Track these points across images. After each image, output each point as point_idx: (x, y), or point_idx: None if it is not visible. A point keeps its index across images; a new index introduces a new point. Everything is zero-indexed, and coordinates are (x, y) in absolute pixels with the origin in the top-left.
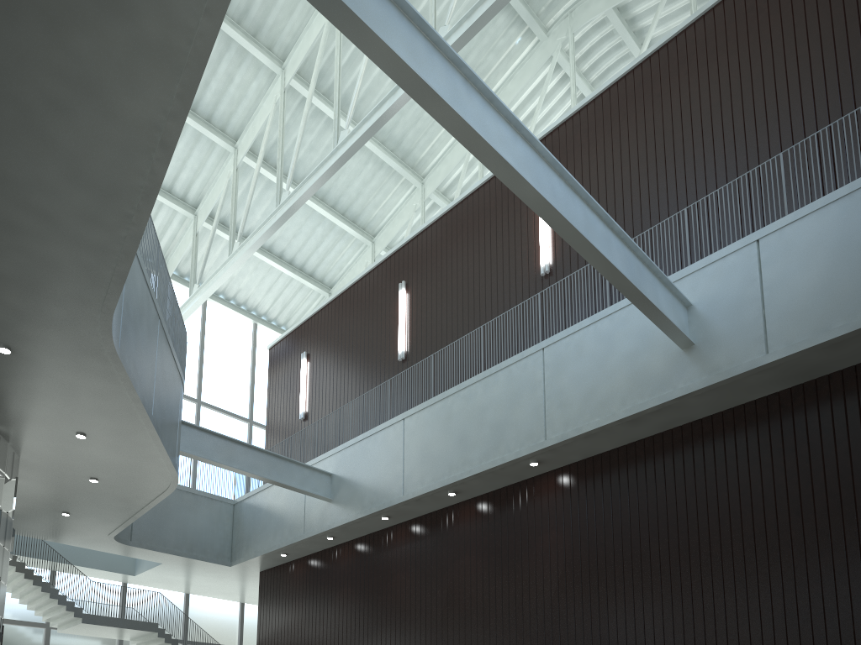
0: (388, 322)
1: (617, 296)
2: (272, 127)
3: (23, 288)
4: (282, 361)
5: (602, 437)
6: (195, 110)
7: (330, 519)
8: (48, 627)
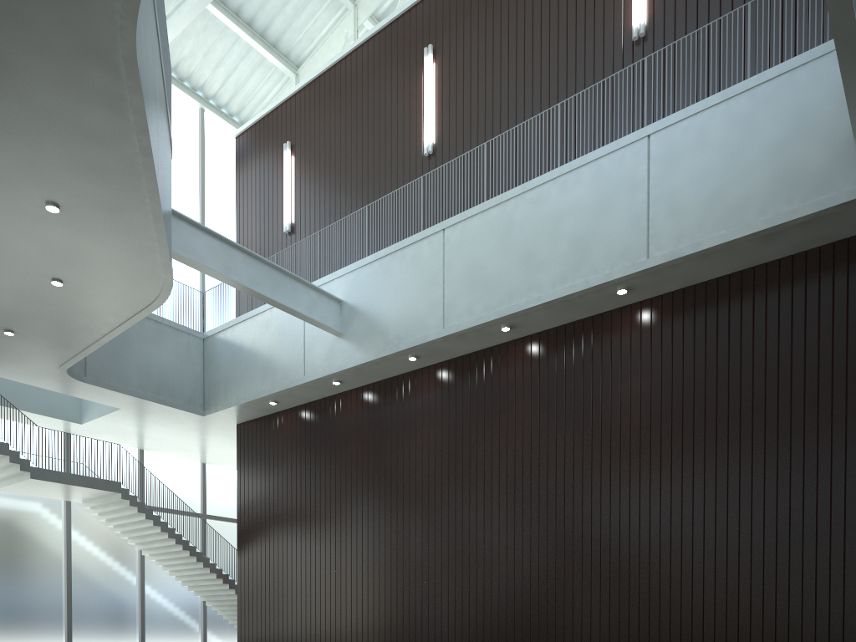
0: (407, 102)
1: (762, 64)
2: None
3: None
4: (255, 155)
5: (720, 258)
6: None
7: (340, 358)
8: None
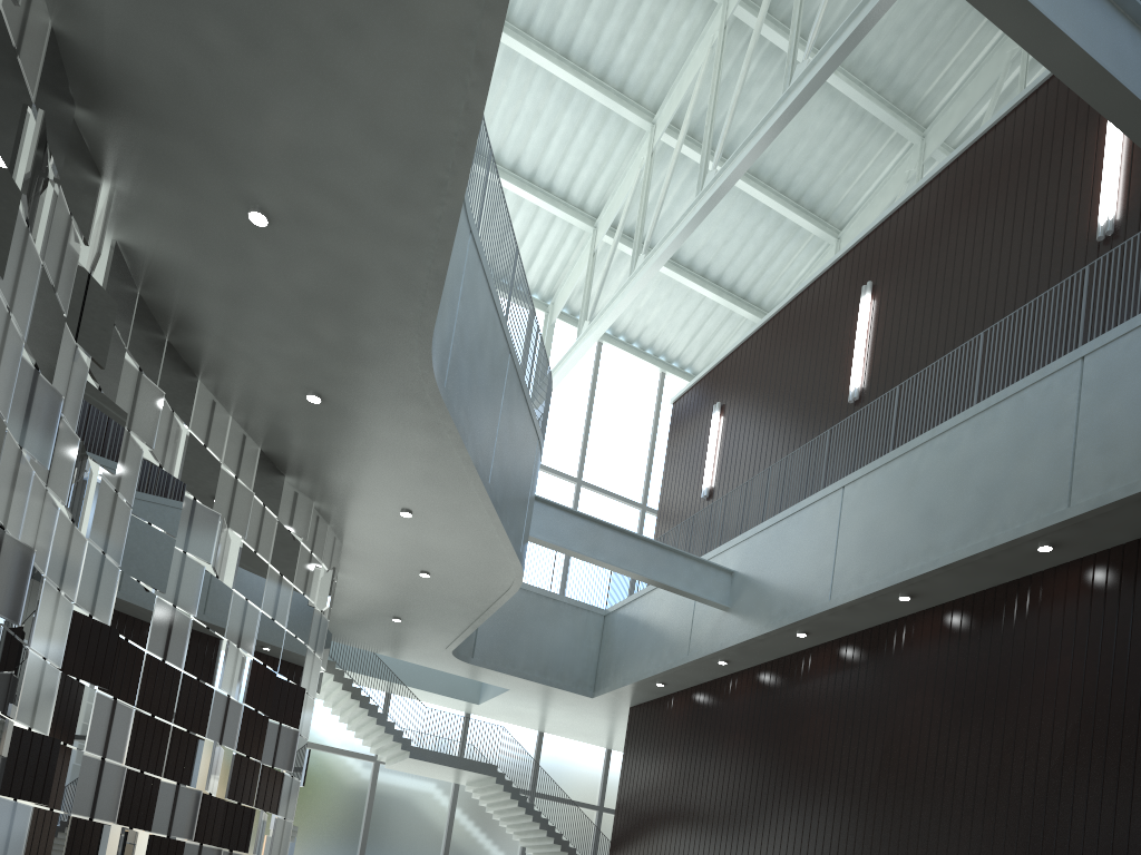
0: (839, 346)
1: None
2: (706, 84)
3: (327, 309)
4: (687, 419)
5: None
6: (604, 78)
7: (723, 635)
8: (377, 761)
